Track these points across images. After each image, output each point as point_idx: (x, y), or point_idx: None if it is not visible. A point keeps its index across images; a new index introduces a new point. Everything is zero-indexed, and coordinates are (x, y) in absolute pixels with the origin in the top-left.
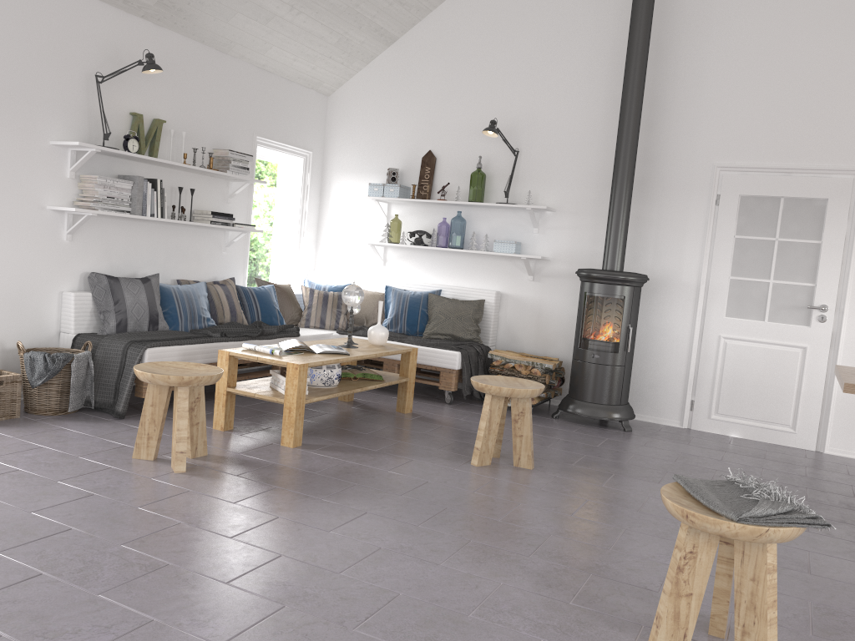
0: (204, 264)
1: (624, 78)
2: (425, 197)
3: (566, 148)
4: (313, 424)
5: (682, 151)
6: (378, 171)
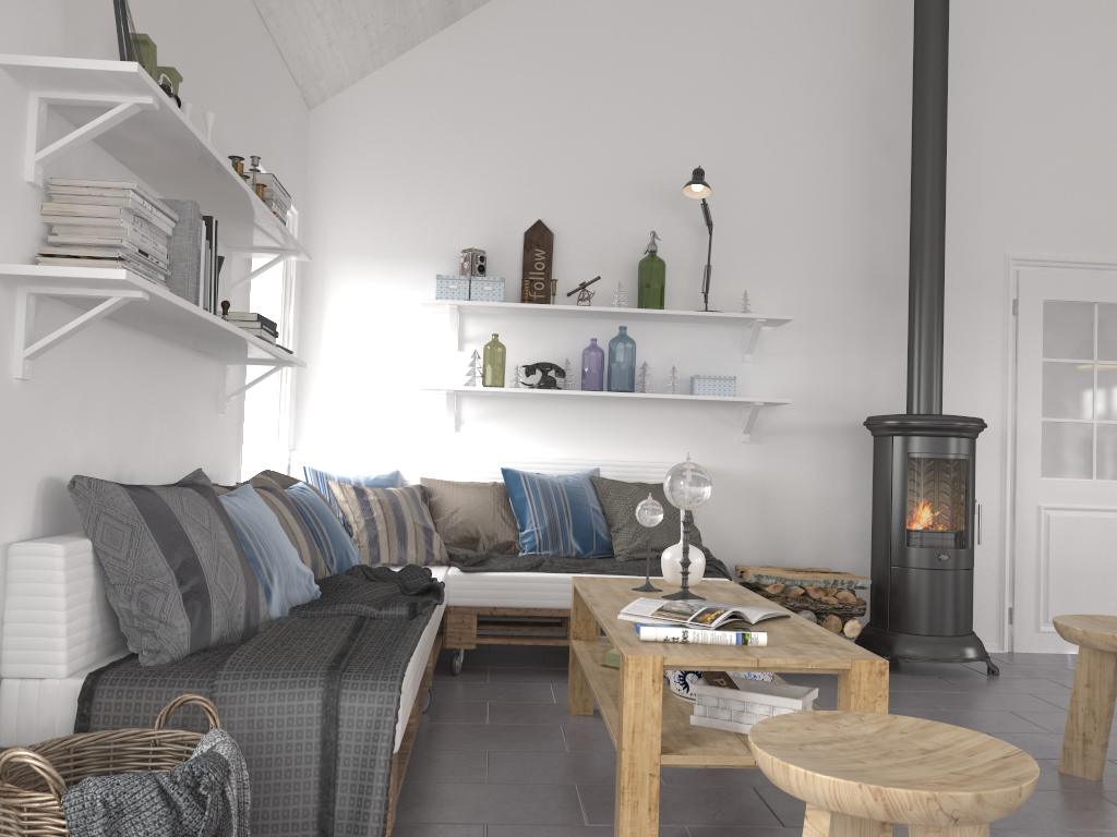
0: (200, 444)
1: (922, 116)
2: (540, 303)
3: (786, 225)
4: (713, 791)
5: (962, 235)
6: (433, 255)
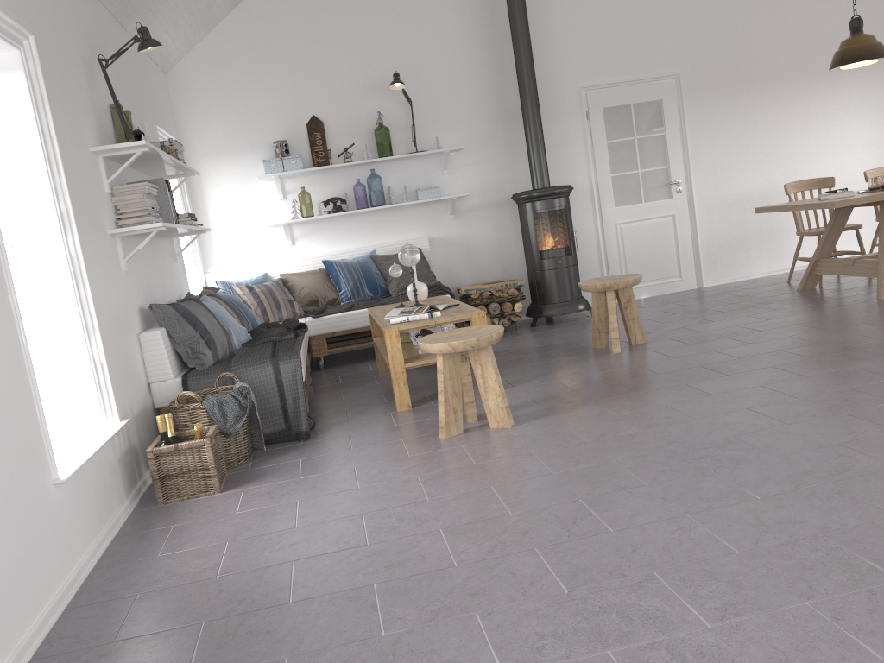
0: (173, 281)
1: (513, 20)
2: (324, 163)
3: (453, 92)
4: None
5: (552, 79)
6: (257, 147)
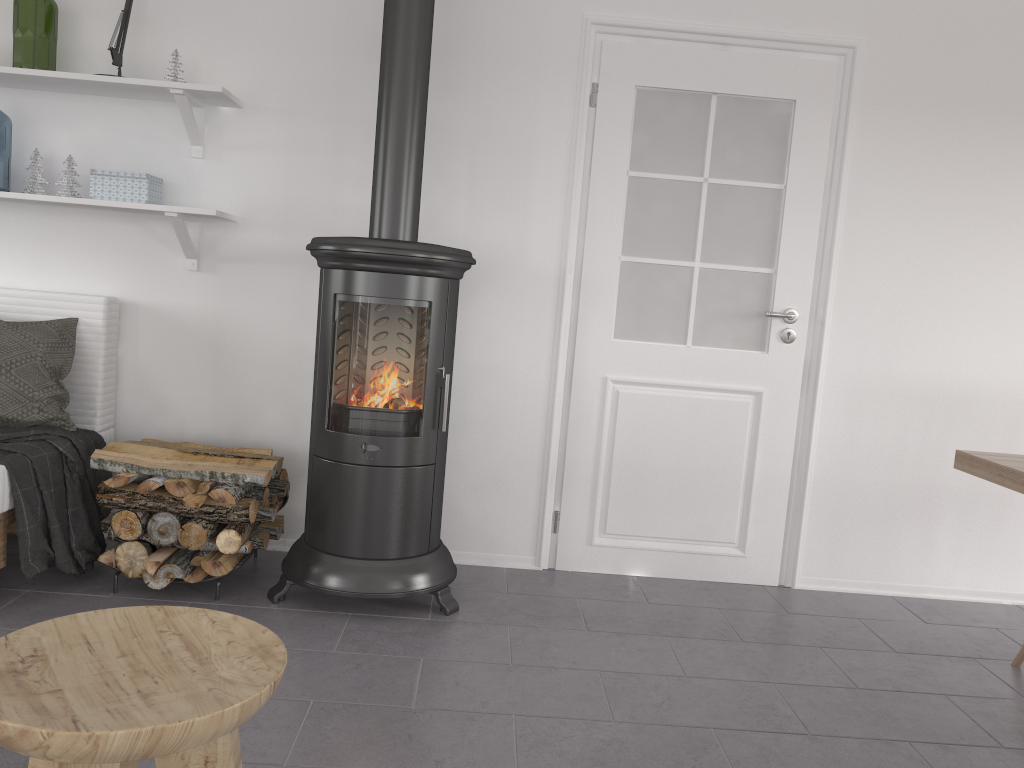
0: None
1: None
2: None
3: None
4: None
5: None
6: None
